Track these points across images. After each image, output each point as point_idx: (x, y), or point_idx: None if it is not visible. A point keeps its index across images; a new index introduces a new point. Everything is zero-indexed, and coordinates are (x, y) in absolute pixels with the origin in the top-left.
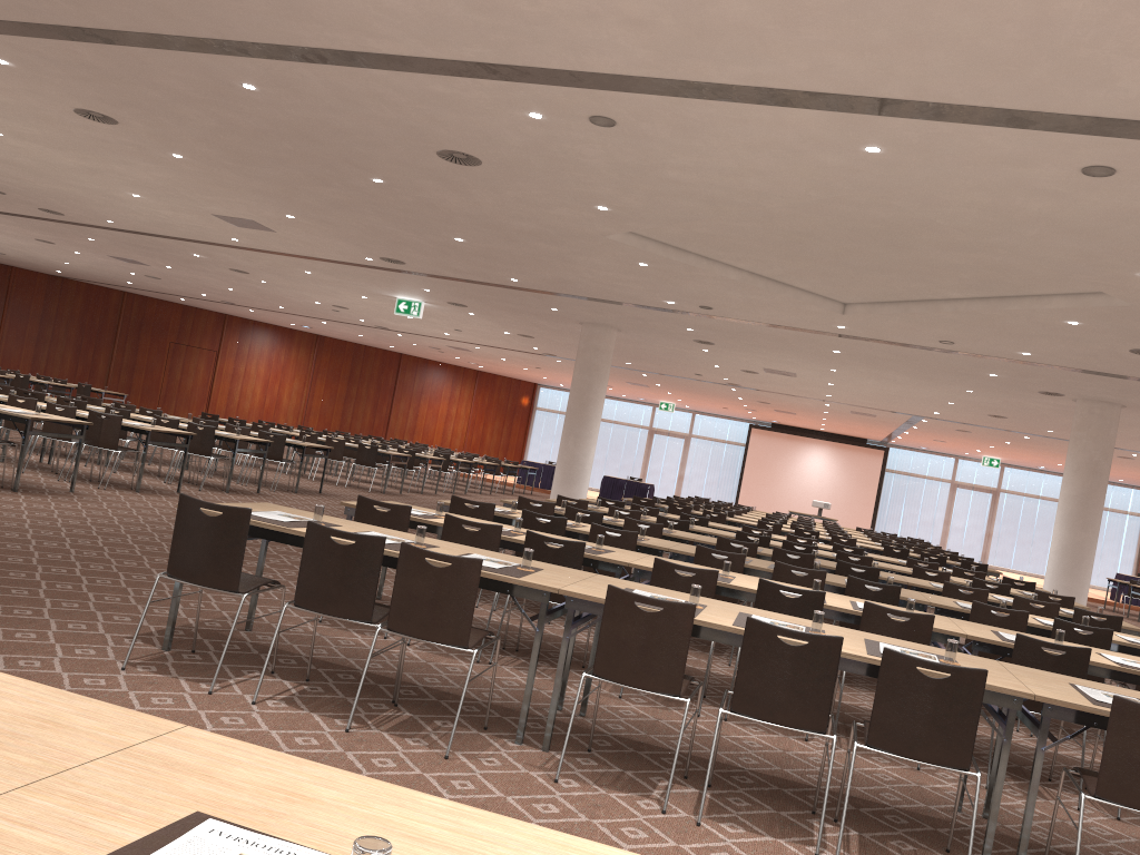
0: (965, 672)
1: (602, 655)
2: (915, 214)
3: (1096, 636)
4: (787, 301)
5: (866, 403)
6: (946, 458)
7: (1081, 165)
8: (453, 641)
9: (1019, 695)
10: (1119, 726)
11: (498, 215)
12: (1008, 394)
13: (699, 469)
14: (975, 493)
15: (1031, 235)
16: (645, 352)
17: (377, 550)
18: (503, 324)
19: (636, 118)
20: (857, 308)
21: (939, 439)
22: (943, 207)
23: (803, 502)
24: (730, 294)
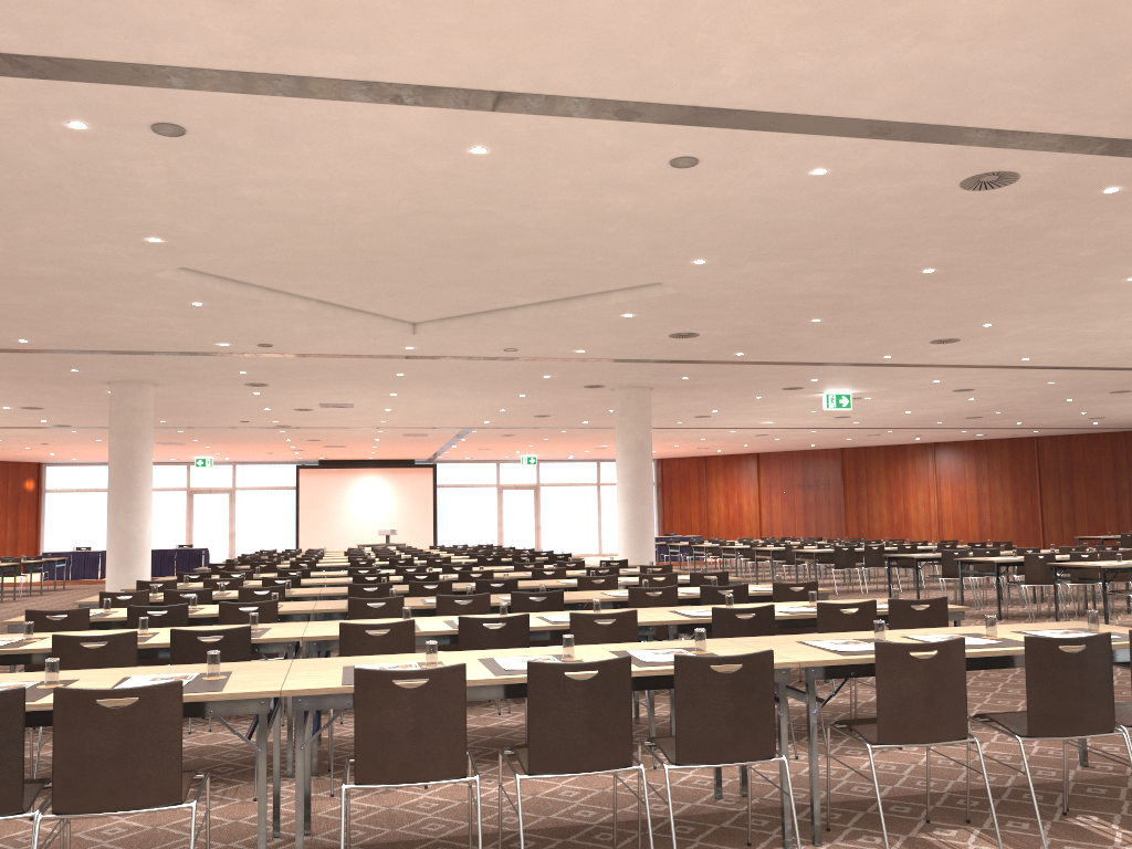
0: (755, 658)
1: (364, 756)
2: (501, 220)
3: (736, 593)
4: (358, 327)
5: (421, 423)
6: (489, 464)
7: (671, 157)
8: (161, 800)
9: (786, 666)
10: (885, 669)
11: (9, 260)
12: (556, 393)
13: (251, 521)
14: (520, 492)
15: (611, 232)
16: (185, 405)
17: (16, 708)
18: (3, 398)
19: (213, 124)
20: (428, 326)
21: (484, 447)
22: (536, 209)
23: (365, 533)
24: (296, 327)
